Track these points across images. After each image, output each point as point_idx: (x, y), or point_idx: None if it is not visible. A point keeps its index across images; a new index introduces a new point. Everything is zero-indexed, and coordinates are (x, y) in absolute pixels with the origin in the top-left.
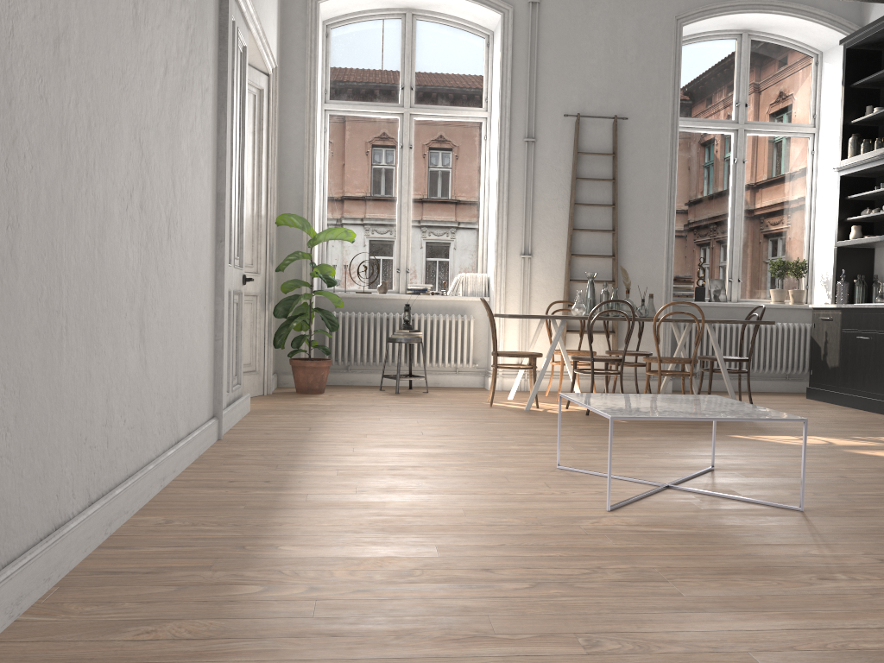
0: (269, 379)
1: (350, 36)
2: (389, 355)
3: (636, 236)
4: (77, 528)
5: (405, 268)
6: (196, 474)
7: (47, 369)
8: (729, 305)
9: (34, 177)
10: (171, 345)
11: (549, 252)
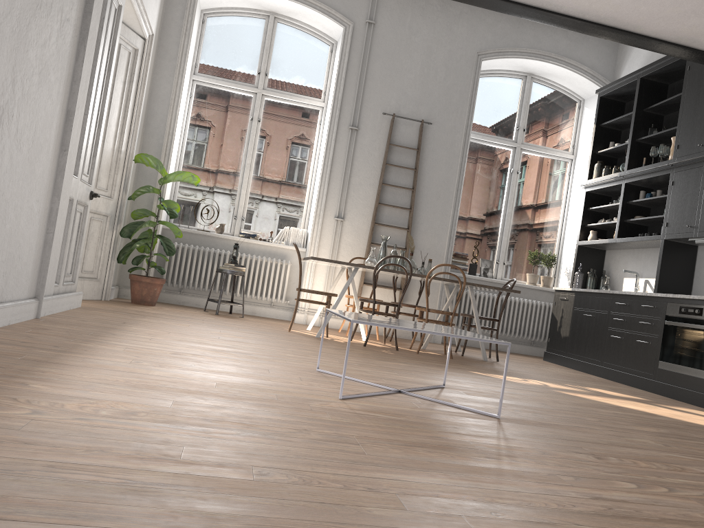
0: (109, 288)
1: (222, 26)
2: (217, 284)
3: (428, 216)
4: None
5: (241, 216)
6: None
7: None
8: (494, 280)
9: None
10: None
11: (358, 219)
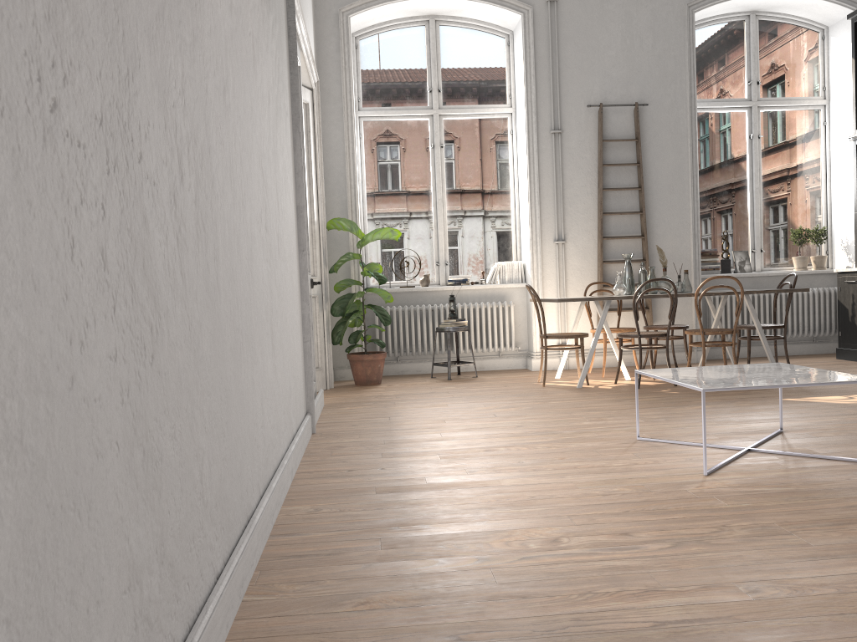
0: (330, 374)
1: (378, 46)
2: (436, 344)
3: (663, 215)
4: (260, 519)
5: (444, 260)
6: (313, 466)
7: (236, 380)
8: (755, 274)
9: (222, 213)
10: (285, 350)
11: (581, 236)
